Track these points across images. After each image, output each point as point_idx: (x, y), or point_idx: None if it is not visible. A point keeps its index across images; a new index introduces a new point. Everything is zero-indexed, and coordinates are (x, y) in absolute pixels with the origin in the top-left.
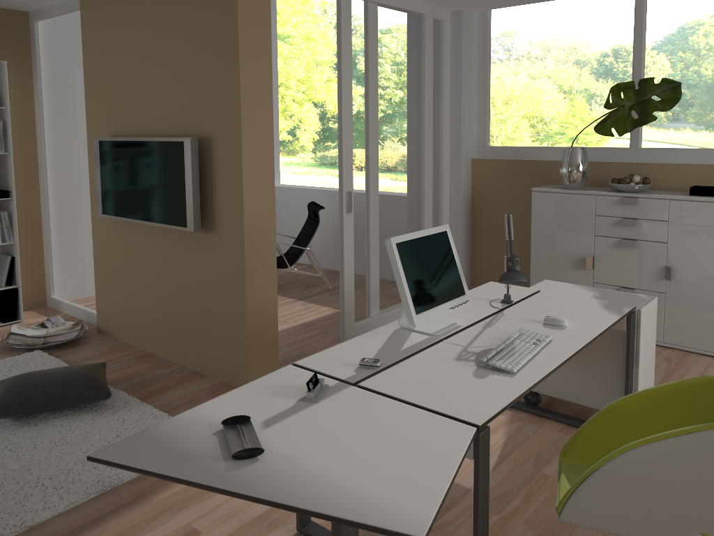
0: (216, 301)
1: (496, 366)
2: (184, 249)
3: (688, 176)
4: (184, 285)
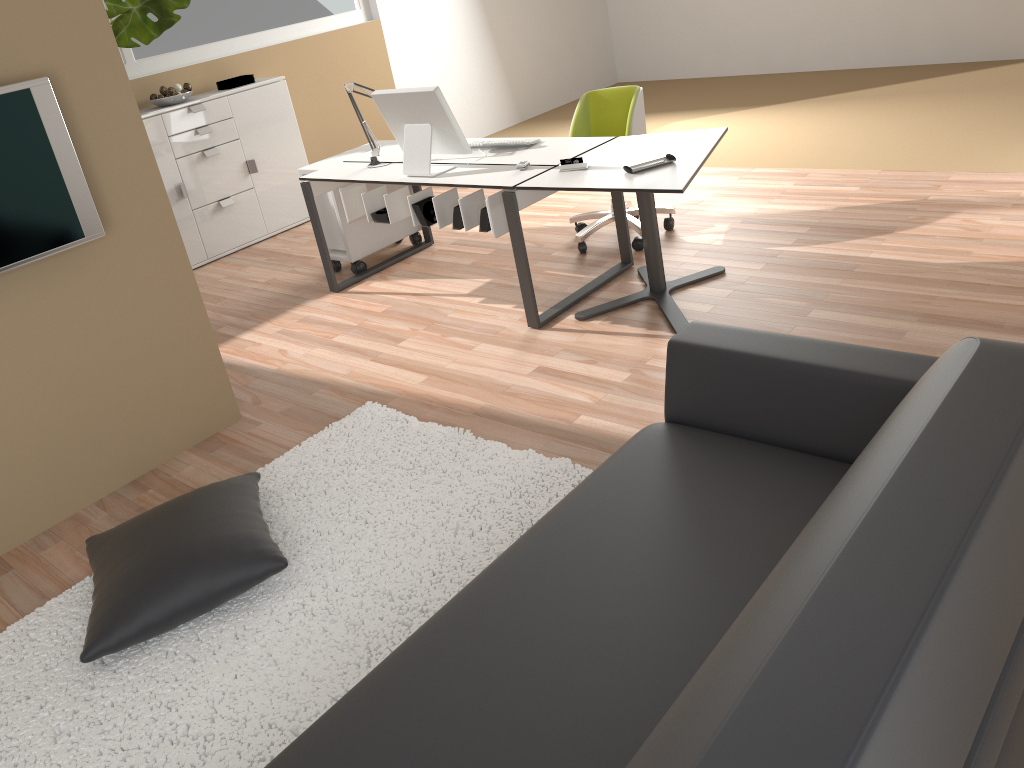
0: (141, 338)
1: (532, 142)
2: (29, 303)
3: (199, 77)
4: (50, 367)
